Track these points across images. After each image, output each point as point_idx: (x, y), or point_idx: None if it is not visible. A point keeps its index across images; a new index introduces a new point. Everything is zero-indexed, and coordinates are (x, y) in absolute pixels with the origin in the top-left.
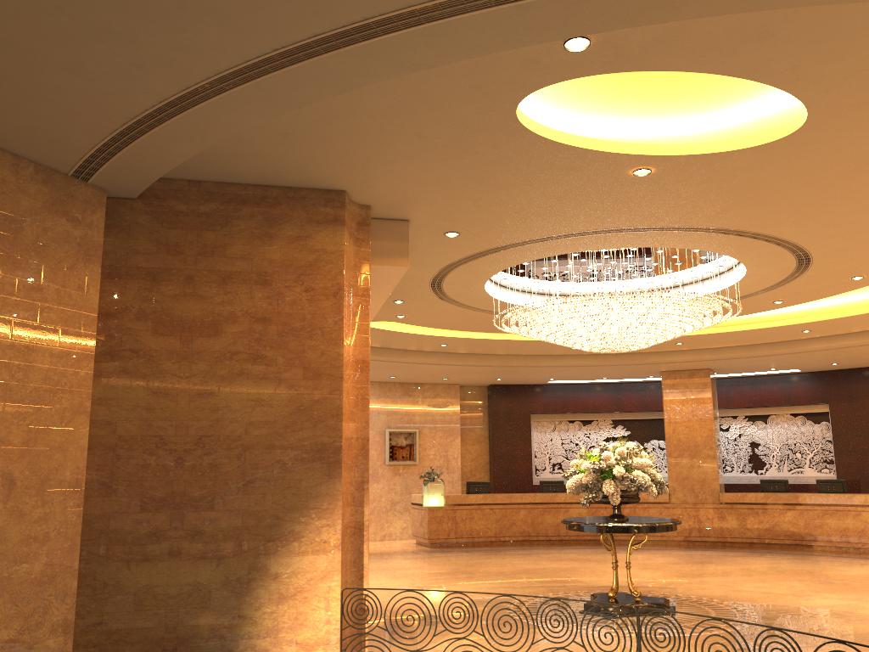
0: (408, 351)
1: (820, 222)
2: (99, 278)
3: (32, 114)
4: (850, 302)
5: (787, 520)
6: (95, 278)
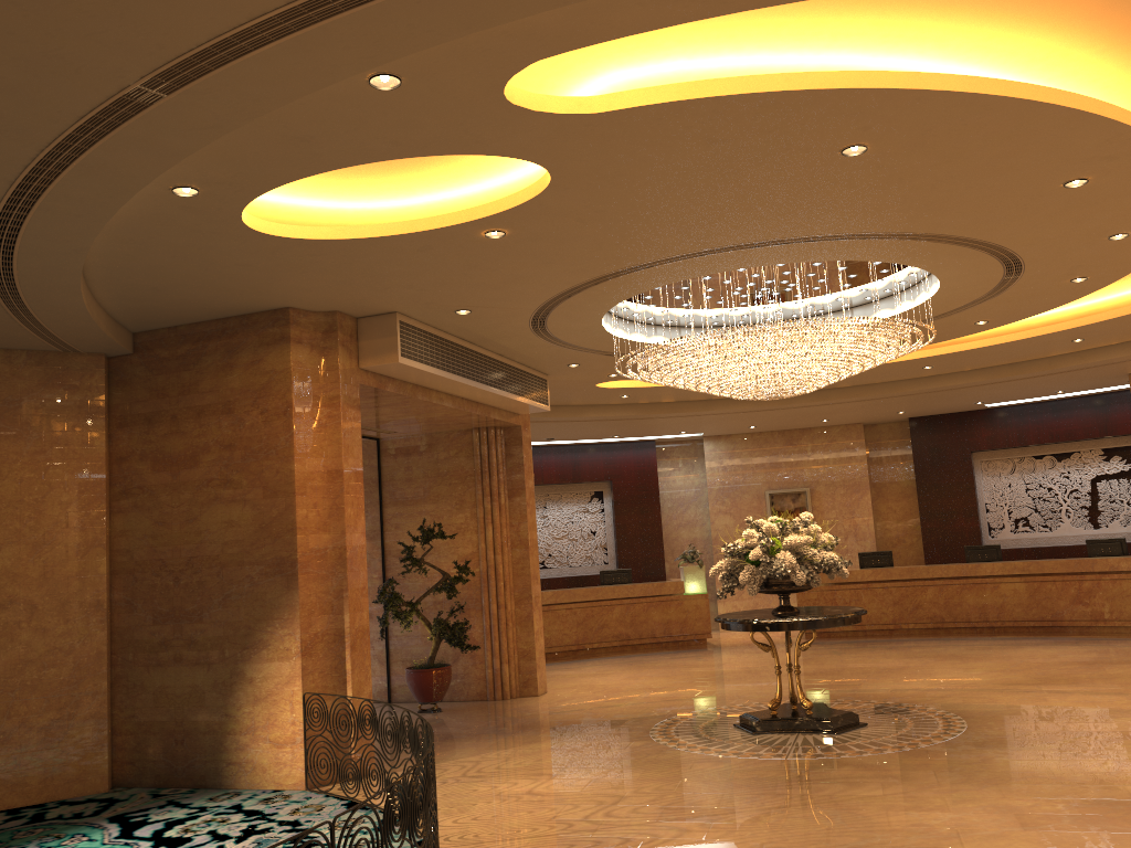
0: (714, 401)
1: (849, 212)
2: (104, 430)
3: None
4: None
5: None
6: (100, 432)
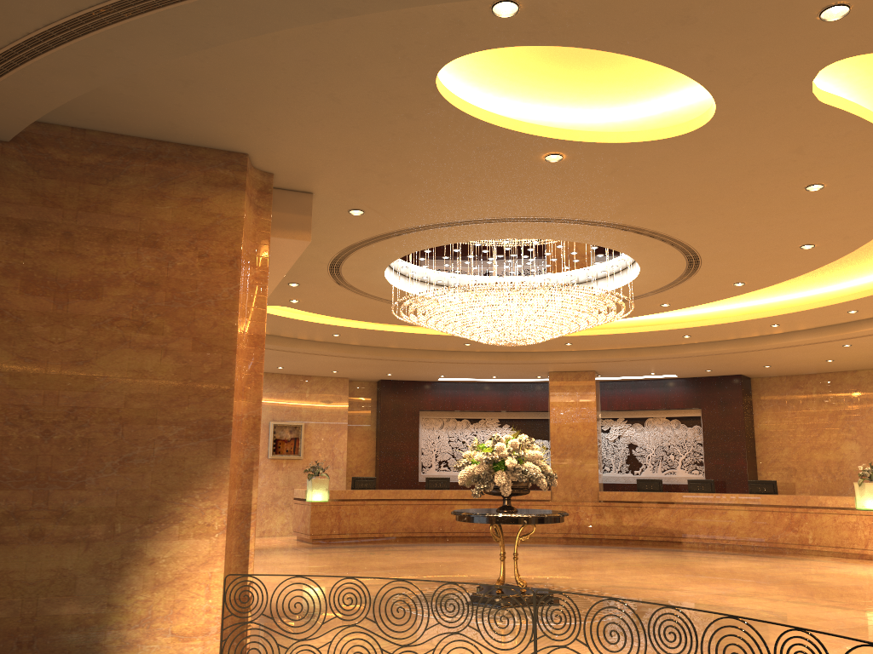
0: (299, 340)
1: (713, 224)
2: None
3: None
4: (728, 310)
5: (660, 518)
6: None
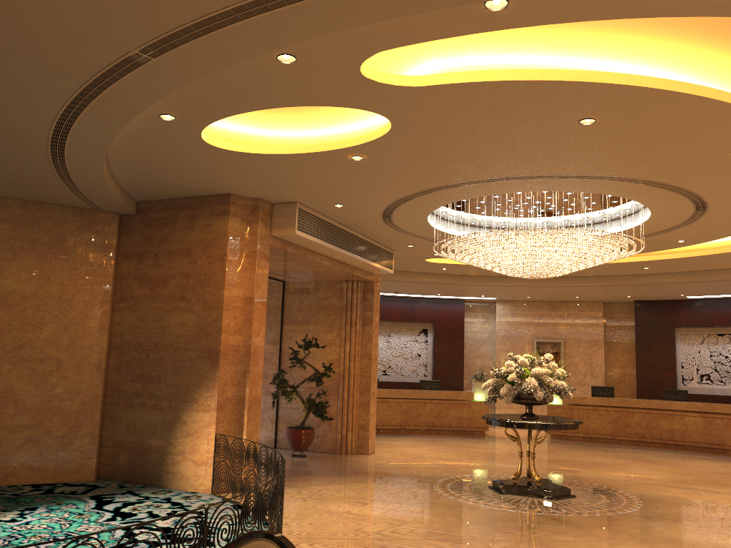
0: (503, 277)
1: (586, 161)
2: (113, 259)
3: (35, 191)
4: None
5: None
6: (111, 260)
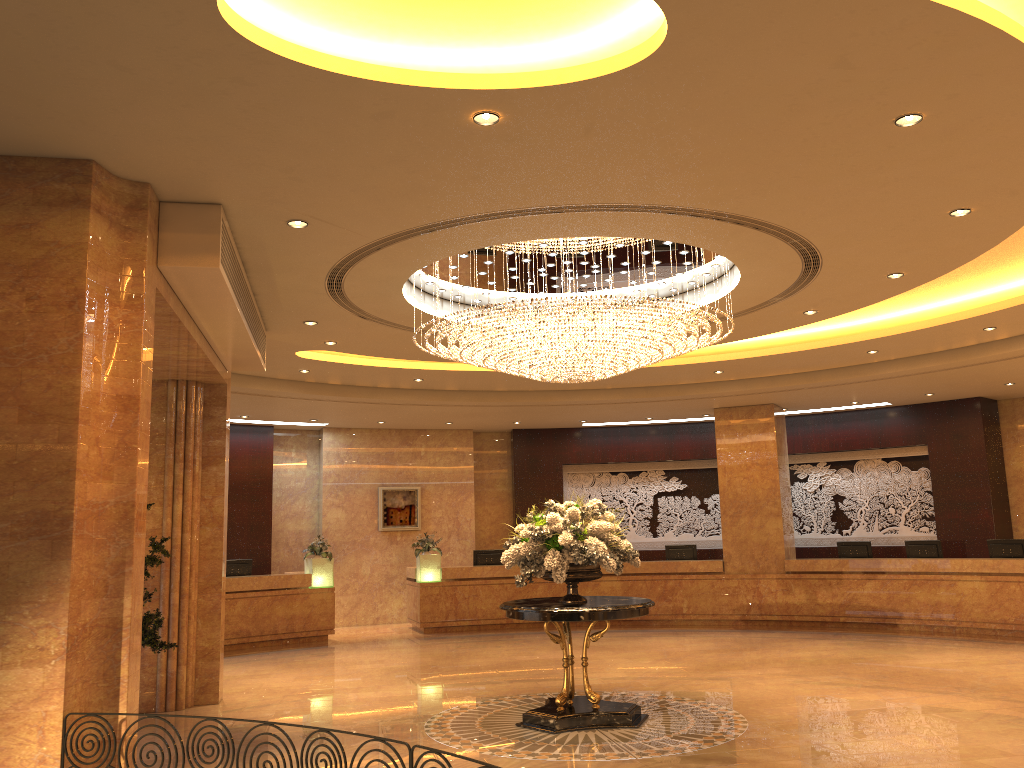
0: (379, 389)
1: (794, 193)
2: None
3: None
4: (924, 313)
5: (866, 593)
6: None
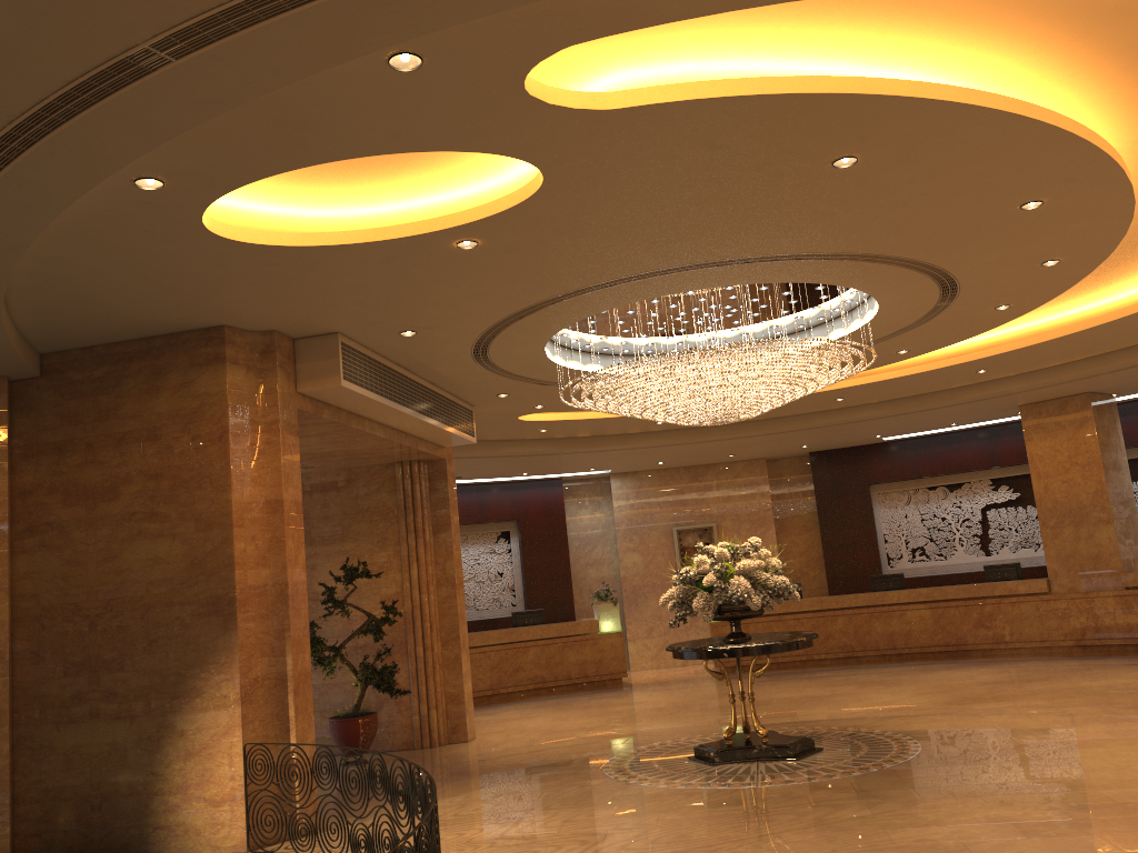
0: (630, 435)
1: (819, 229)
2: (7, 461)
3: None
4: None
5: None
6: (1, 462)
